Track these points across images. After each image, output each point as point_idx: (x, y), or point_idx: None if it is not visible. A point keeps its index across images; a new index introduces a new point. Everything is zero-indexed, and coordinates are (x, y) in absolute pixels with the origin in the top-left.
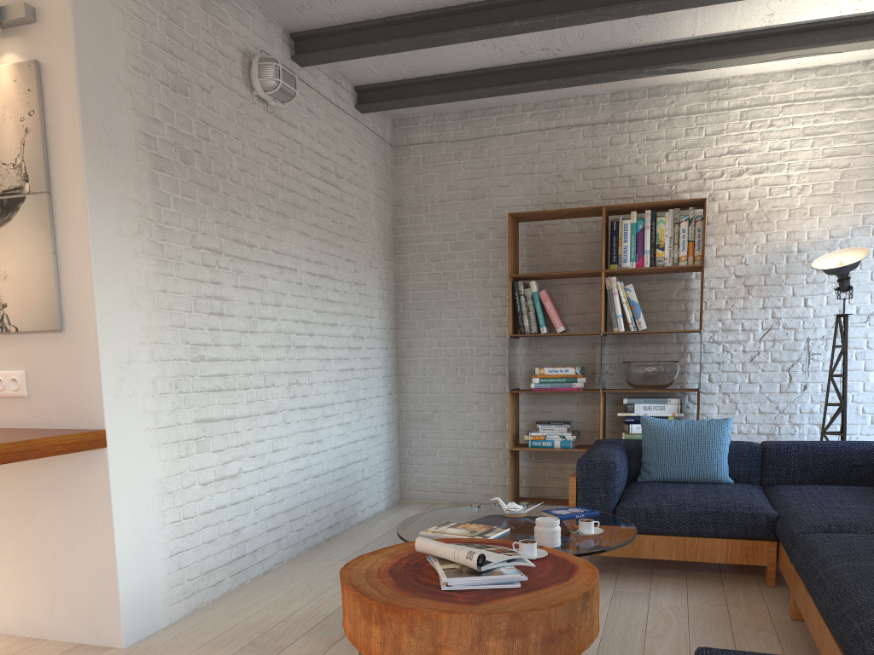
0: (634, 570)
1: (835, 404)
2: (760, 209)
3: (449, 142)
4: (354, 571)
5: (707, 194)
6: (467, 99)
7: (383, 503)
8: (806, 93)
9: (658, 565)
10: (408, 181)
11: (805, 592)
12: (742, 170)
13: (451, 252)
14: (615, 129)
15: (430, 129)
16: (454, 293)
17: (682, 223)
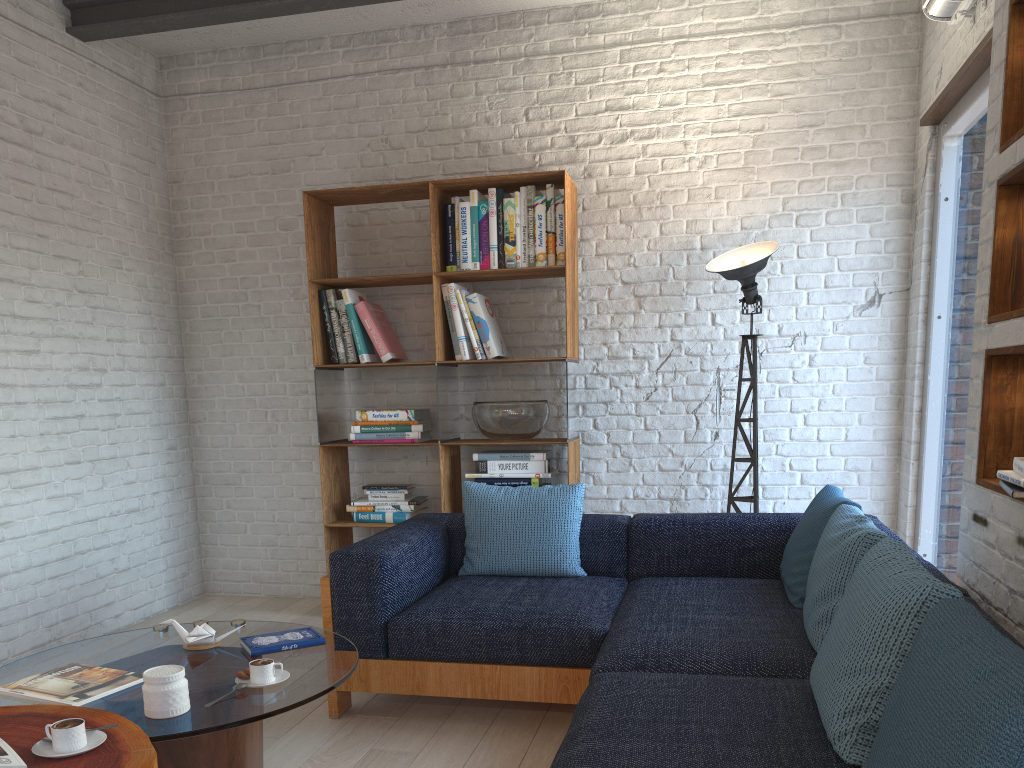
0: (428, 710)
1: (743, 460)
2: (650, 189)
3: (236, 90)
4: None
5: (581, 167)
6: (226, 21)
7: (164, 602)
8: (704, 25)
9: (469, 699)
10: (185, 147)
11: None
12: (625, 135)
13: (249, 249)
14: (457, 74)
15: (210, 72)
16: (257, 307)
17: (538, 207)
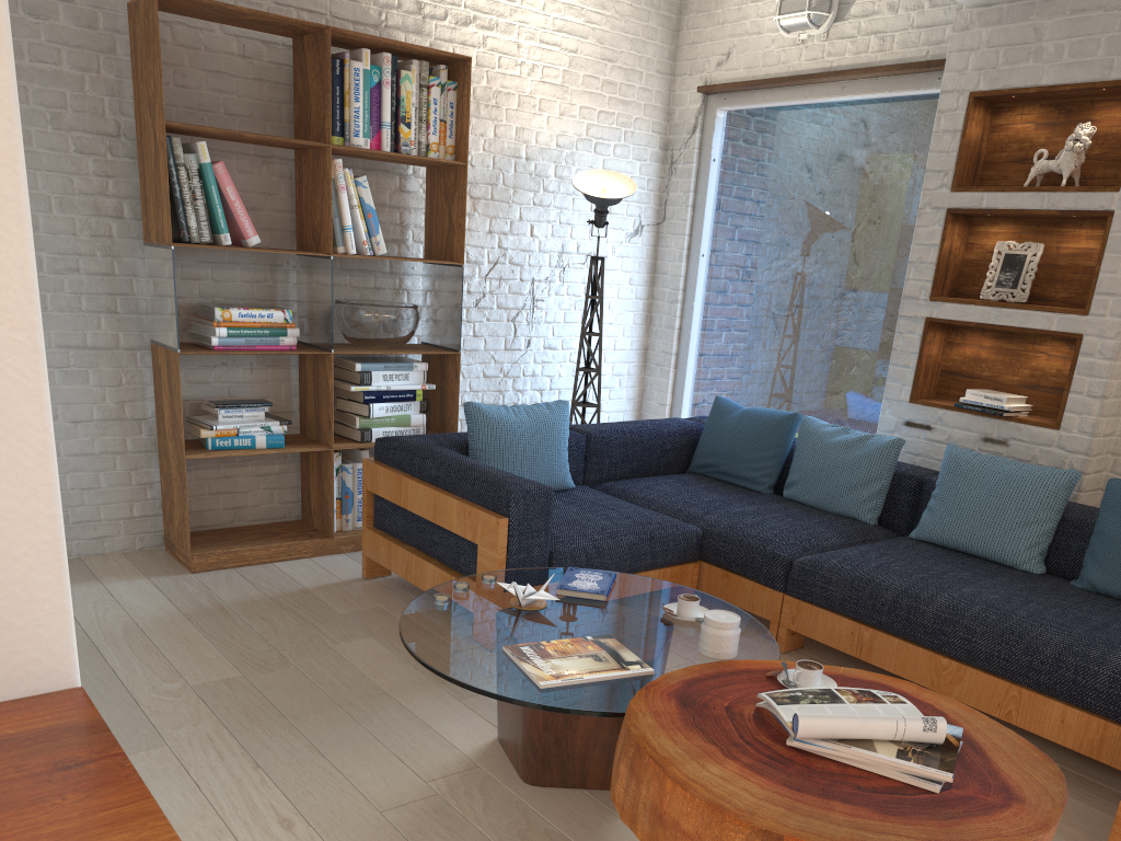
0: None
1: (588, 370)
2: (488, 85)
3: None
4: (768, 814)
5: (427, 42)
6: None
7: None
8: None
9: None
10: None
11: (856, 627)
12: (469, 18)
13: None
14: None
15: None
16: None
17: (433, 89)
